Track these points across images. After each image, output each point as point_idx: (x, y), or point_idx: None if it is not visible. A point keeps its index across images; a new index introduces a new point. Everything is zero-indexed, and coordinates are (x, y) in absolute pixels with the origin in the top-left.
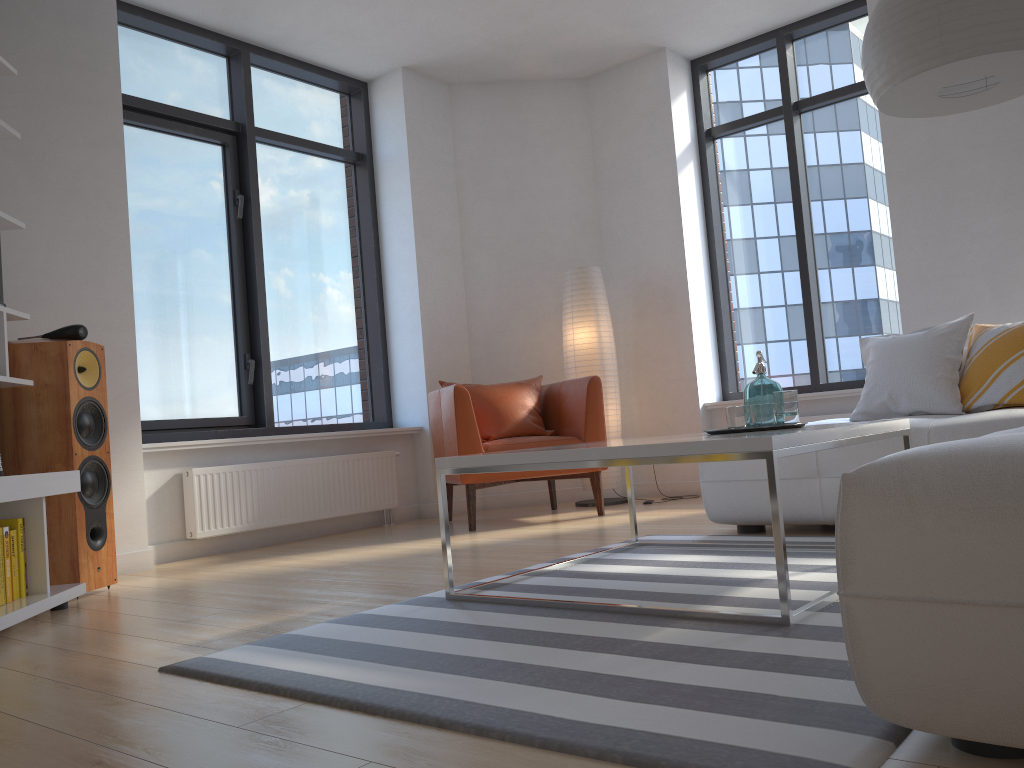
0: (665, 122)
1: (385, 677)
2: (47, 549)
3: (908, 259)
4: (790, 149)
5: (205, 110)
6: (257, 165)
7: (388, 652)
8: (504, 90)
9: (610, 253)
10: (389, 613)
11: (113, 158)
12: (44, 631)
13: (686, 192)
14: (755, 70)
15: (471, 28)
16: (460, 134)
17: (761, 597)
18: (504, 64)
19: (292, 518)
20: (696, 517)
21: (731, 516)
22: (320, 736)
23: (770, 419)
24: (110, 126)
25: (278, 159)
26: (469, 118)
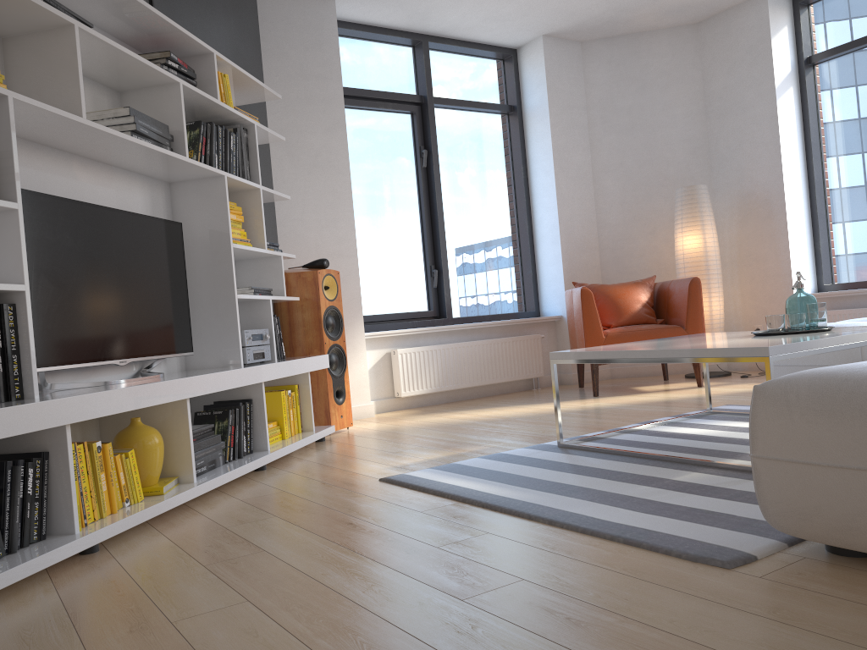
0: (766, 57)
1: (505, 491)
2: (312, 404)
3: None
4: None
5: (398, 89)
6: (436, 125)
7: (511, 477)
8: (627, 42)
9: (717, 170)
10: (518, 454)
11: (339, 138)
12: (313, 454)
13: (785, 115)
14: (853, 1)
15: (595, 1)
16: (590, 82)
17: None
18: (625, 22)
19: (465, 384)
20: None
21: None
22: (463, 519)
23: (800, 325)
24: (336, 116)
25: (451, 118)
26: (598, 68)
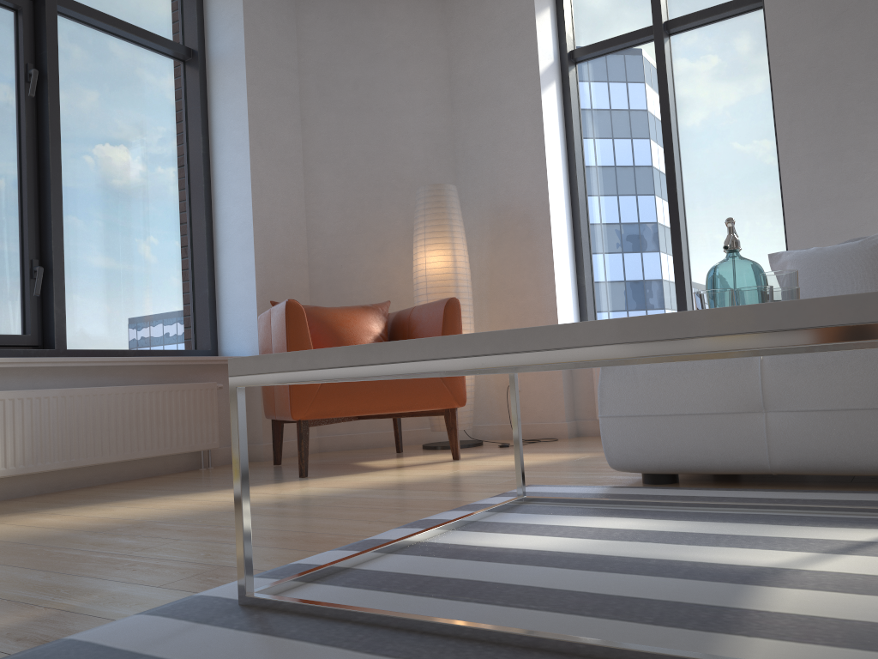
0: (529, 36)
1: None
2: None
3: (797, 180)
4: (660, 70)
5: None
6: (60, 41)
7: None
8: None
9: (465, 177)
10: (123, 641)
11: None
12: None
13: (549, 112)
14: None
15: None
16: (305, 38)
17: (825, 615)
18: None
19: (79, 460)
20: (573, 463)
21: (640, 462)
22: None
23: None
24: None
25: (88, 39)
26: (316, 22)
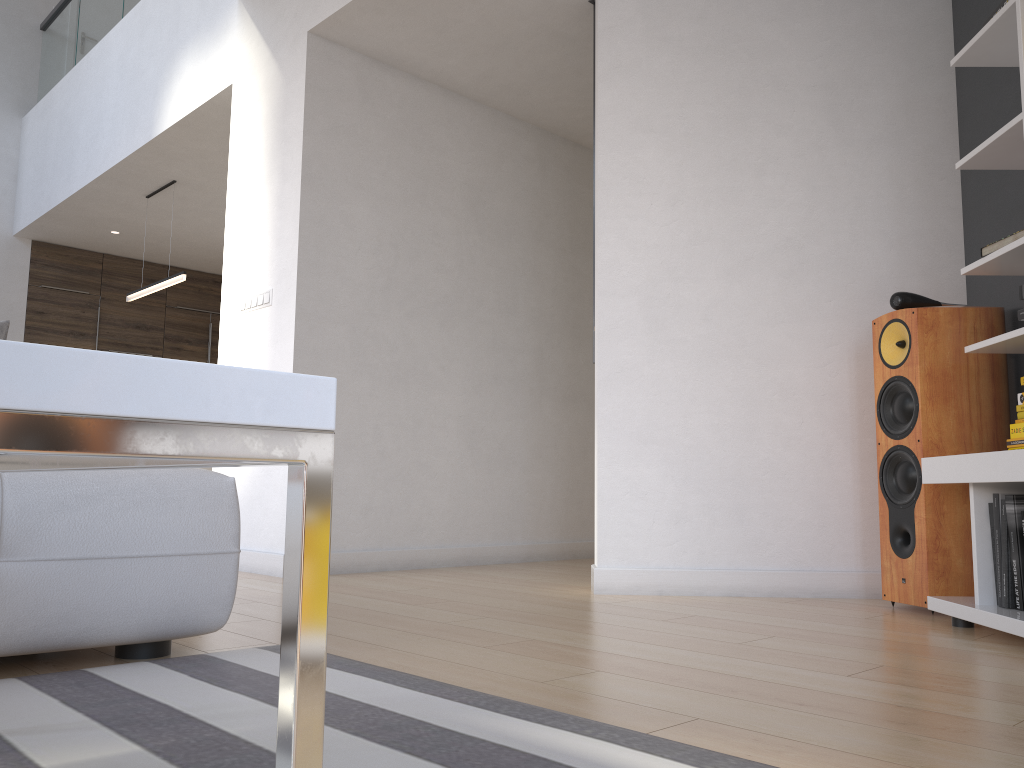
0: None
1: (544, 737)
2: None
3: None
4: None
5: None
6: None
7: None
8: None
9: None
10: None
11: None
12: None
13: None
14: None
15: None
16: None
17: None
18: None
19: None
20: None
21: None
22: (596, 701)
23: None
24: None
25: None
26: None
